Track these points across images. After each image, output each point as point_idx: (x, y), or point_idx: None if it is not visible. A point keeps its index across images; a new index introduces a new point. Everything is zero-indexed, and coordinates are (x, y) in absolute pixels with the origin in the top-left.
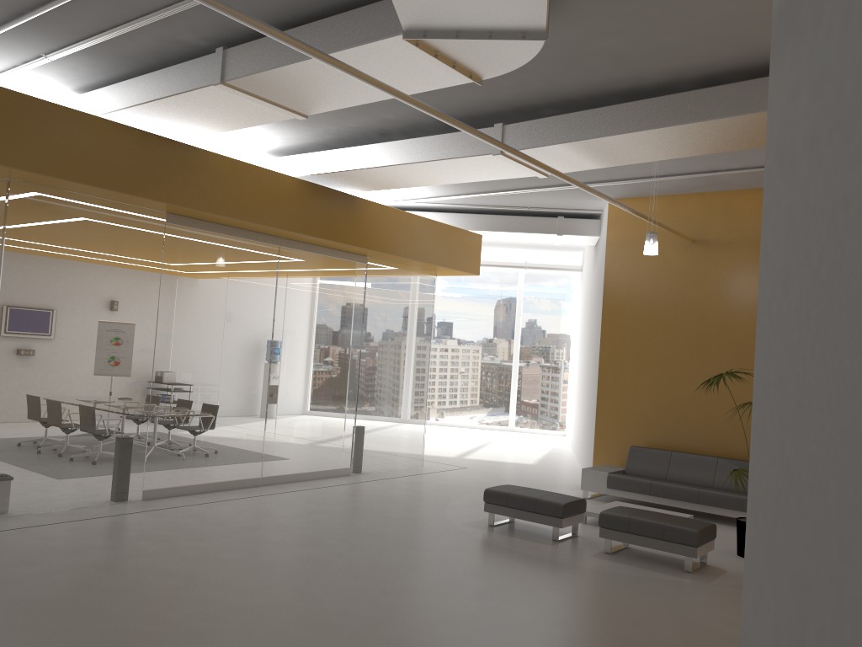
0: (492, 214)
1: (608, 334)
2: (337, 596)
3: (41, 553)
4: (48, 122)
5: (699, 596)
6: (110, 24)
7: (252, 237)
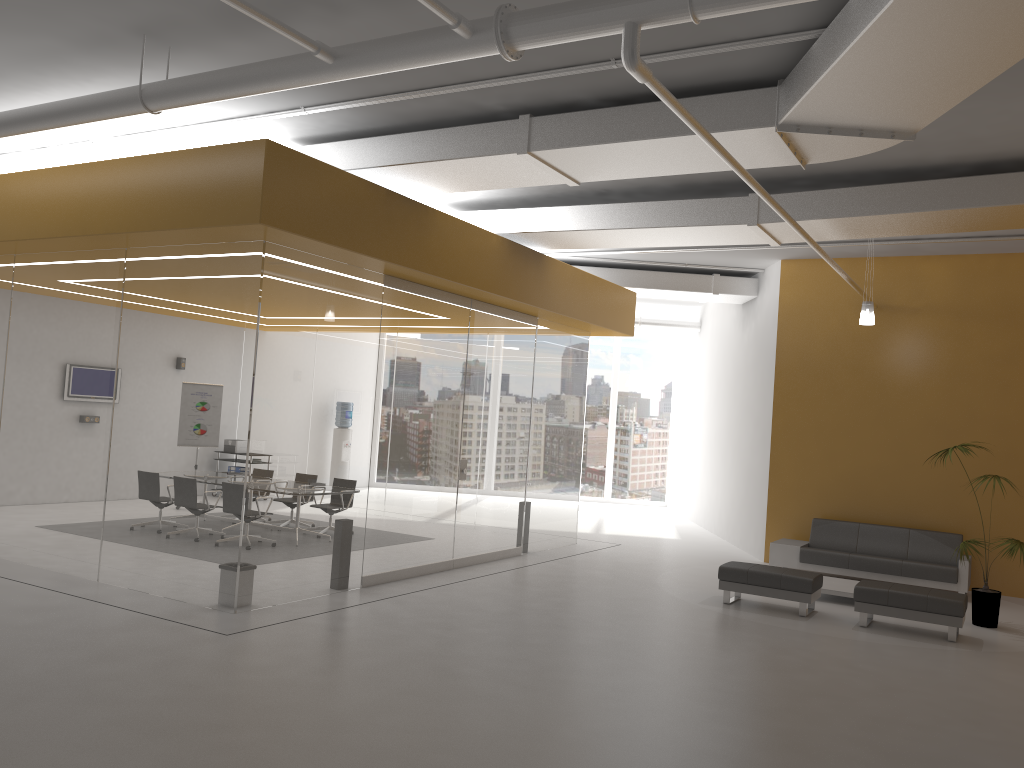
0: (638, 269)
1: (781, 401)
2: (688, 675)
3: (356, 644)
4: (318, 183)
5: (988, 663)
6: (418, 86)
7: (449, 300)
